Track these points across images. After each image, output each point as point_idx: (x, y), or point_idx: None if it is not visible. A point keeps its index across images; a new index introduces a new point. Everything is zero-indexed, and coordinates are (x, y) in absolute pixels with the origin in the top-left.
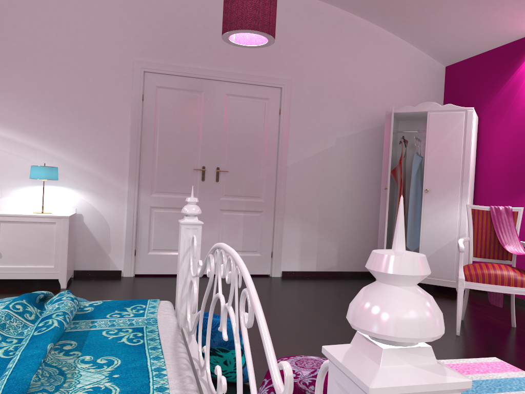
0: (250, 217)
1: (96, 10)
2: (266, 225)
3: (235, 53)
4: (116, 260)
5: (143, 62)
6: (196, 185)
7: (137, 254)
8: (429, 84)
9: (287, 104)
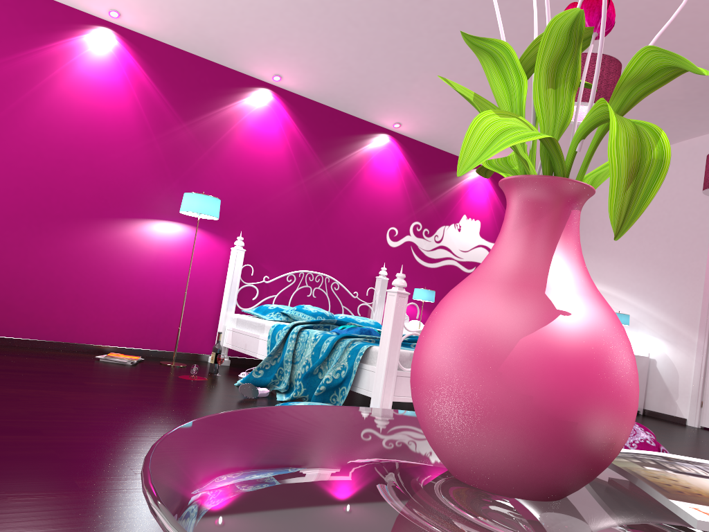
0: None
1: (680, 180)
2: None
3: None
4: (682, 407)
5: None
6: None
7: (703, 406)
8: None
9: None
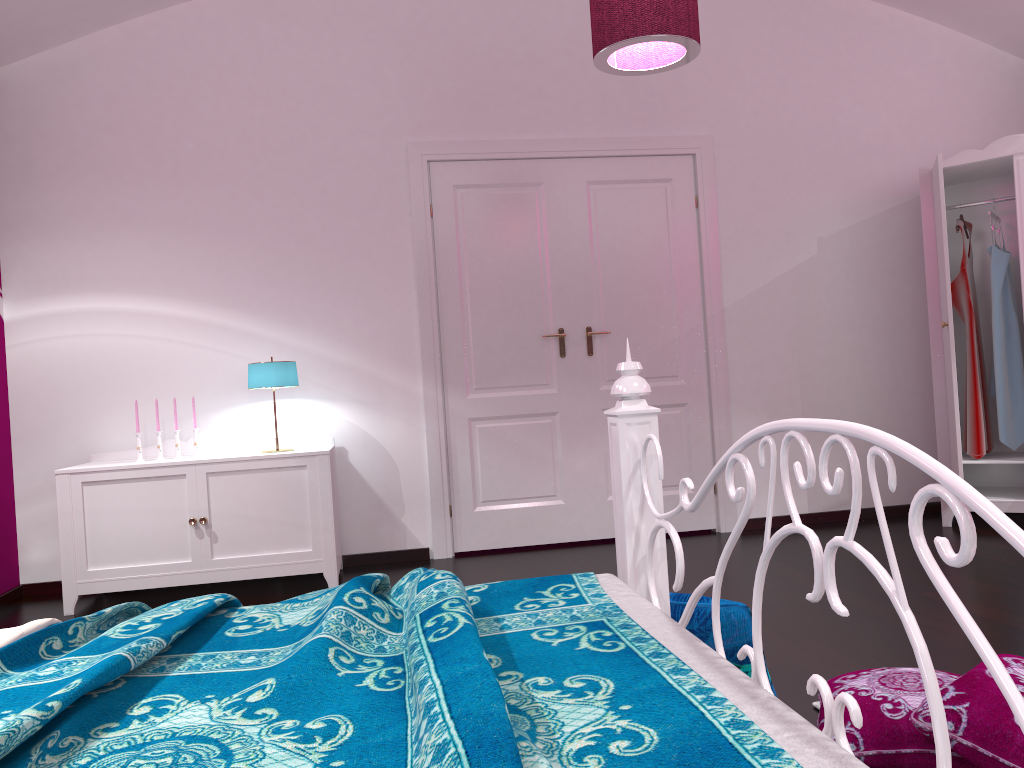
0: (664, 417)
1: (327, 59)
2: (696, 430)
3: (595, 100)
4: (416, 528)
5: (424, 143)
6: (551, 368)
7: (455, 513)
8: (999, 104)
9: (710, 185)
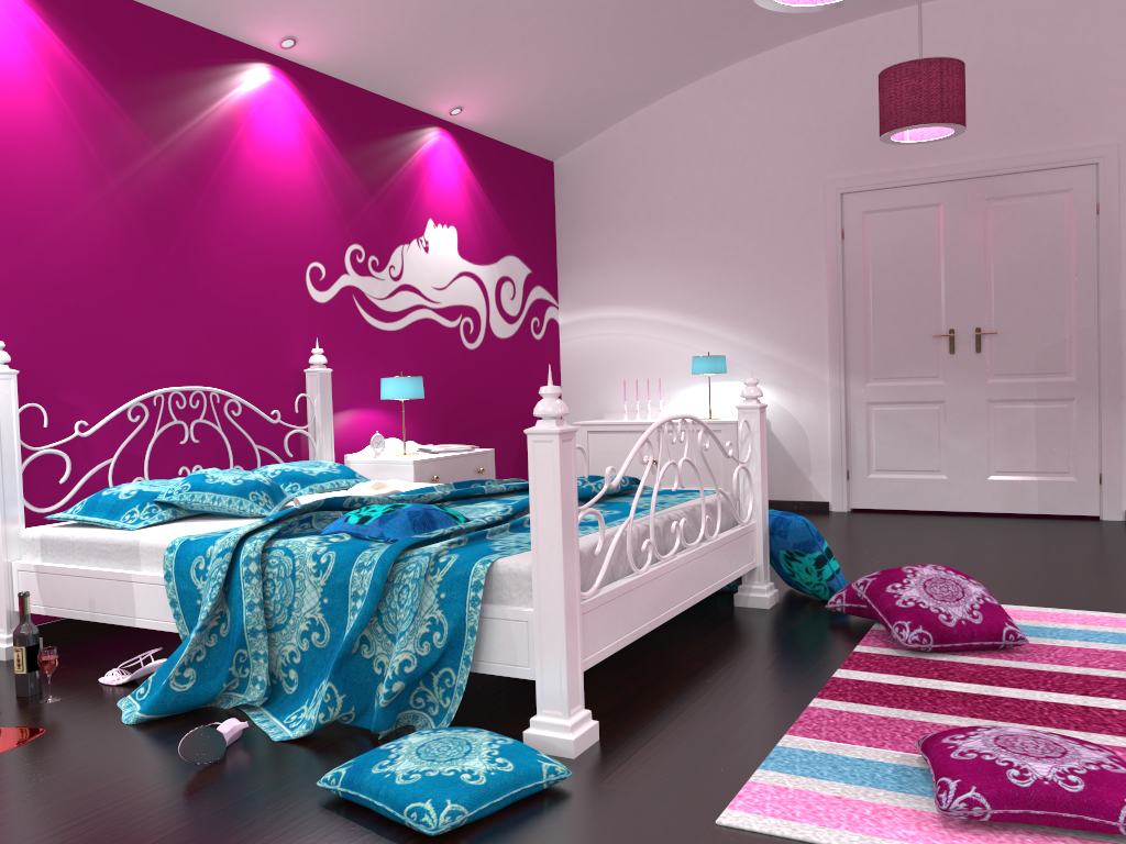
0: (1050, 410)
1: (766, 121)
2: (1083, 424)
3: (995, 124)
4: (819, 486)
5: (838, 180)
6: (941, 363)
7: (851, 477)
8: None
9: (1113, 192)
